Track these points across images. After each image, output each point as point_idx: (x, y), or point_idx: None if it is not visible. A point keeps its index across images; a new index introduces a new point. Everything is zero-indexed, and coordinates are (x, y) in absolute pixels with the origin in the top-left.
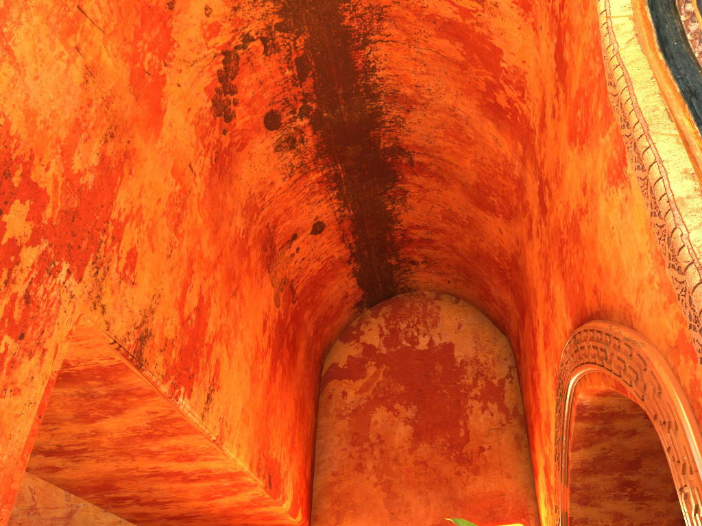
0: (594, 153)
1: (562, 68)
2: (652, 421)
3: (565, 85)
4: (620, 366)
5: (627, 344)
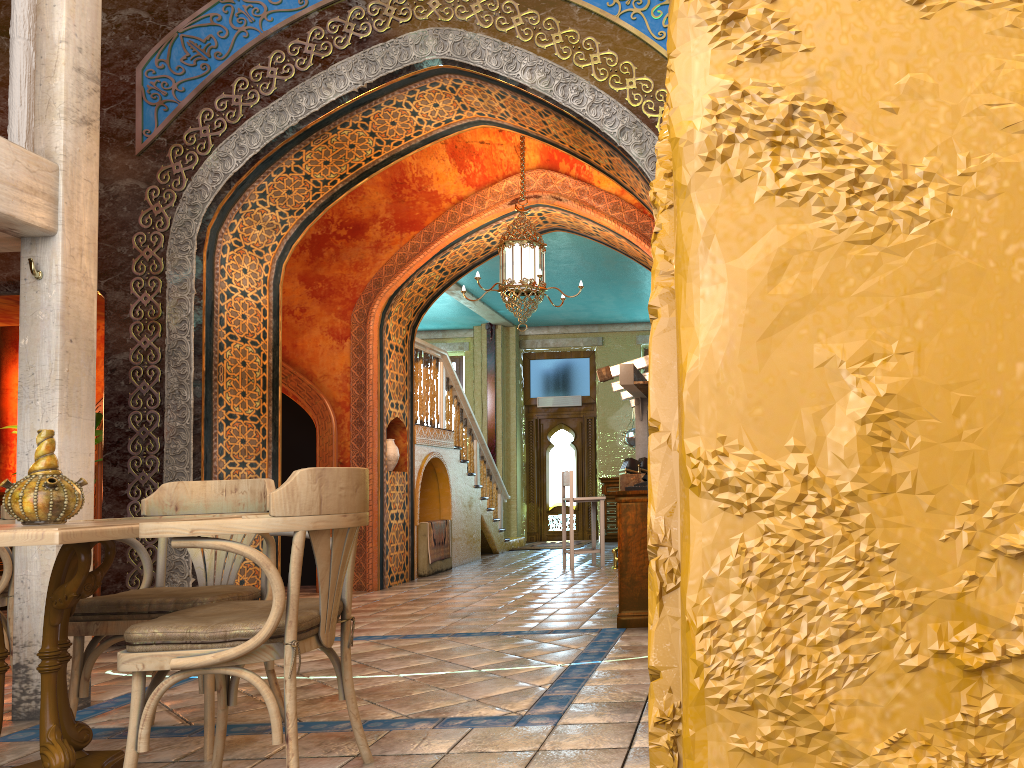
0: (324, 312)
1: (317, 250)
2: (314, 414)
3: (314, 258)
4: (299, 389)
5: (309, 386)
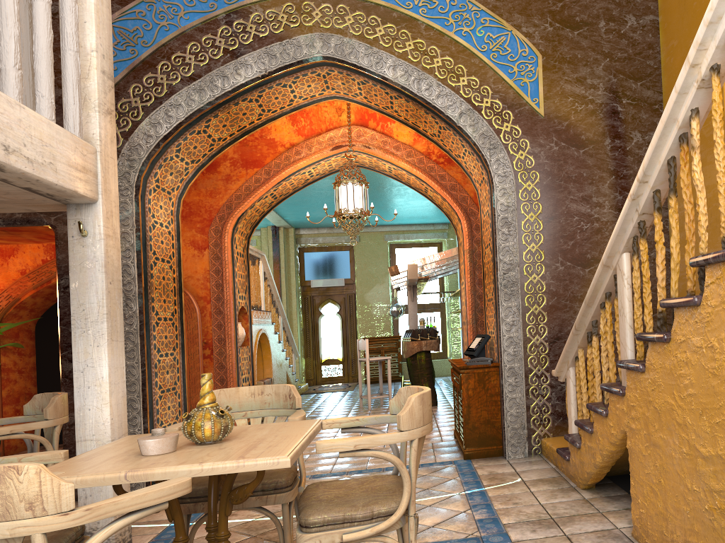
0: (186, 228)
1: None
2: None
3: None
4: None
5: None
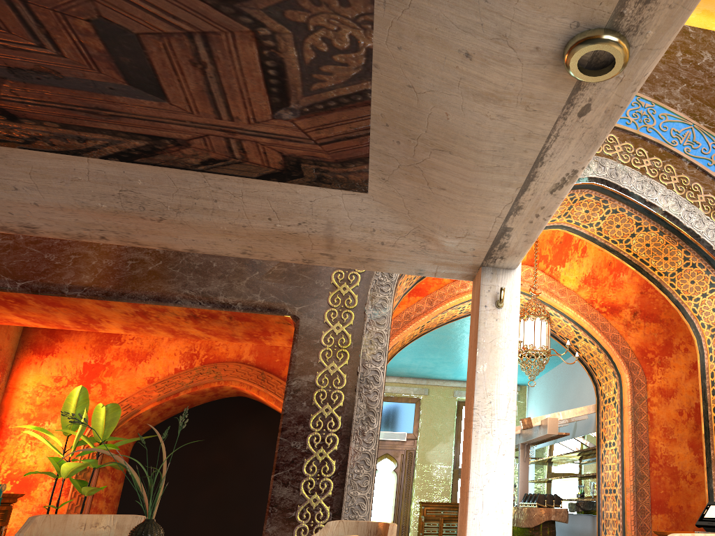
0: None
1: None
2: None
3: None
4: None
5: None
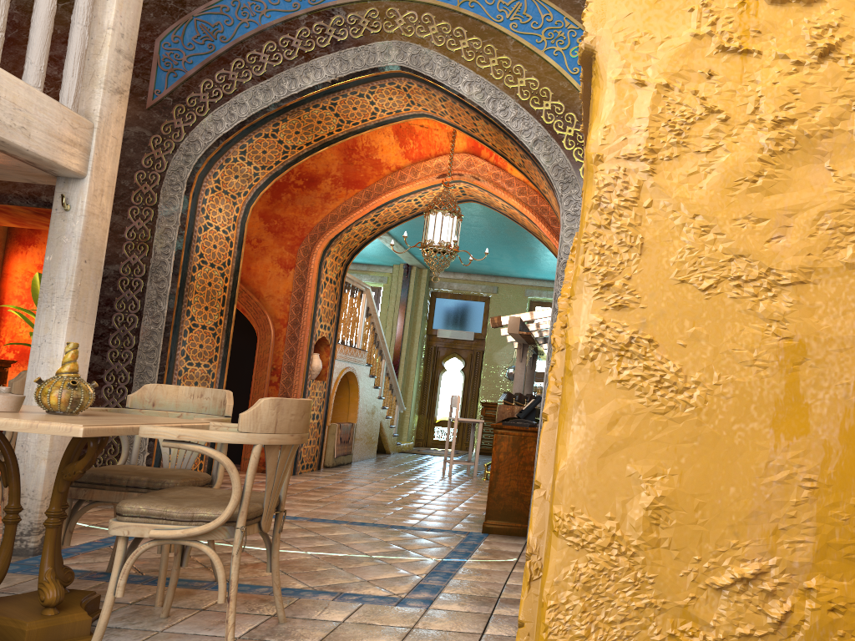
0: (276, 244)
1: (277, 194)
2: (257, 326)
3: (273, 200)
4: (248, 304)
5: (256, 303)
